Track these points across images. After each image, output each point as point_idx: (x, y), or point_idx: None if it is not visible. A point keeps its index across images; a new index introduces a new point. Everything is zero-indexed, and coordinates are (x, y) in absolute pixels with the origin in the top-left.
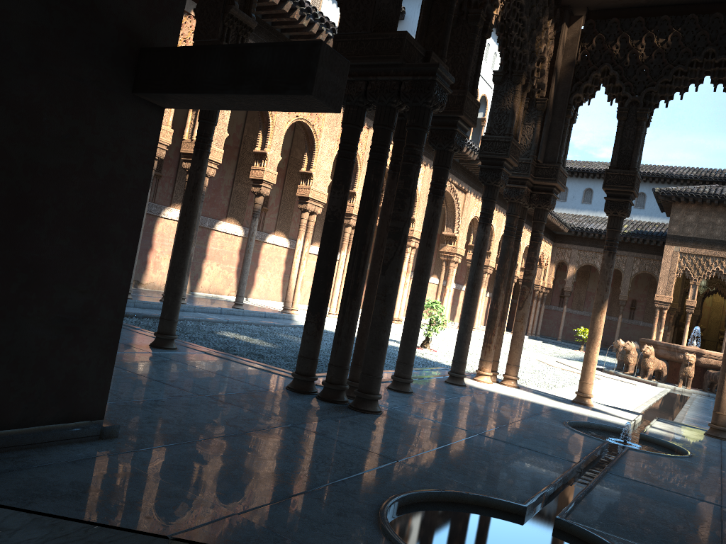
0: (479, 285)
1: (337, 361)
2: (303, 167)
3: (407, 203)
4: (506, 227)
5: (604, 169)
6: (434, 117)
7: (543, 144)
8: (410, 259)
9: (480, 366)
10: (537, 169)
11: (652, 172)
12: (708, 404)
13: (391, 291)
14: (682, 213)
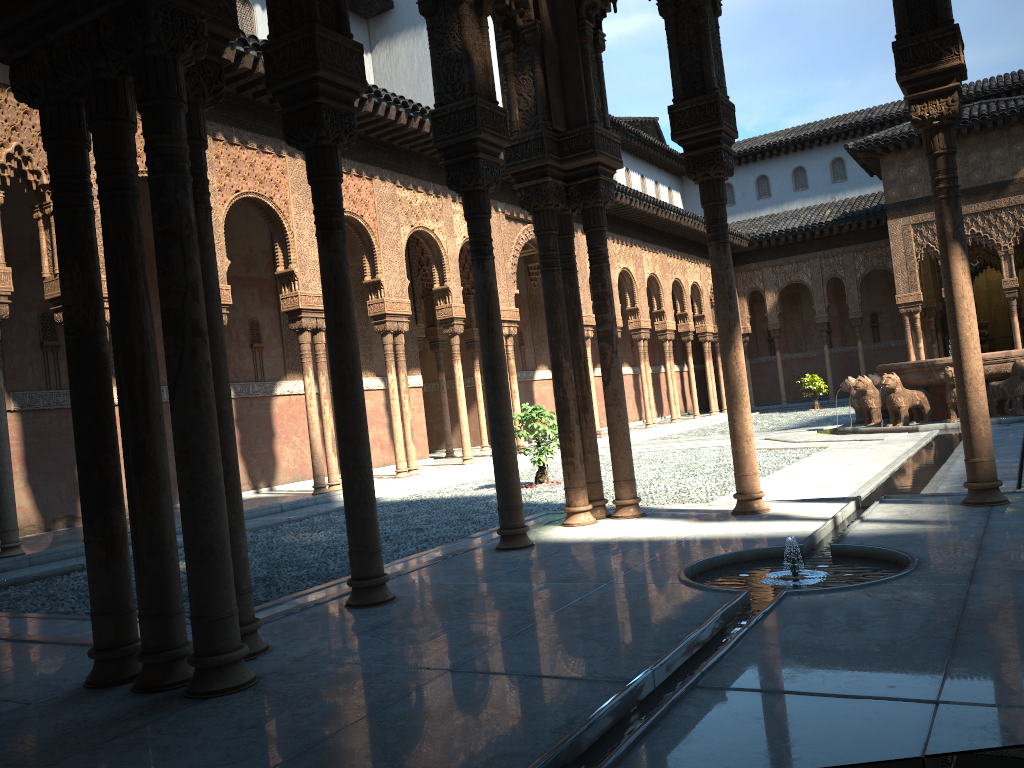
0: (503, 366)
1: (148, 606)
2: (279, 266)
3: (176, 256)
4: (541, 256)
5: (774, 142)
6: (280, 93)
7: (555, 98)
8: (510, 354)
9: (567, 500)
10: (562, 144)
11: (842, 124)
12: (996, 438)
13: (195, 438)
14: (898, 168)
